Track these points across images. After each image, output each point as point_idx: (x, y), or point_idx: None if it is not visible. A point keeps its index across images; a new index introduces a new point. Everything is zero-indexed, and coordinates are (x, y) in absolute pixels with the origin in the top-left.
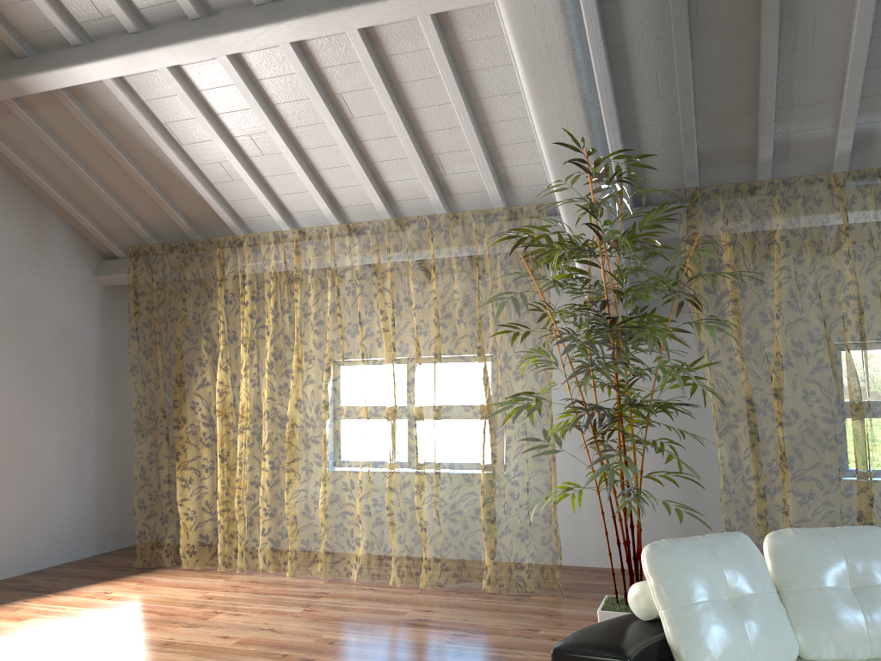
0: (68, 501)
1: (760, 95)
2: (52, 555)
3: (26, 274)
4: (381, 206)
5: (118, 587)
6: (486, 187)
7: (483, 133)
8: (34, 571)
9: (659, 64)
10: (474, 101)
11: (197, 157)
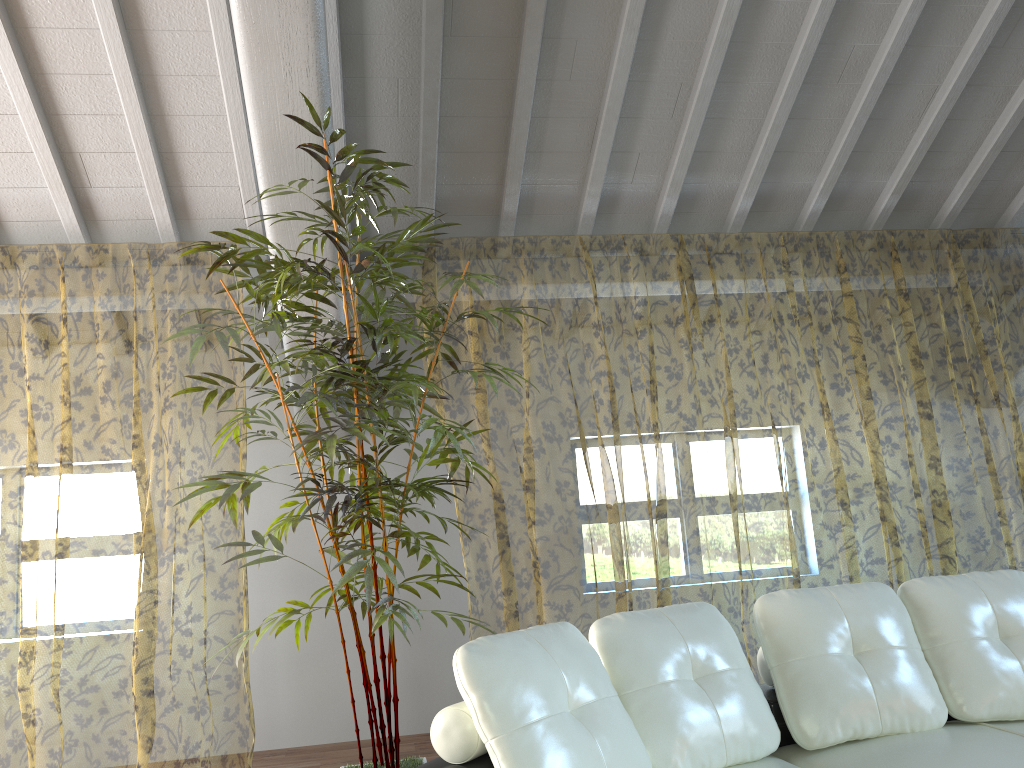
0: None
1: (512, 129)
2: None
3: None
4: None
5: None
6: (153, 211)
7: (155, 130)
8: None
9: (402, 69)
10: (147, 77)
11: None
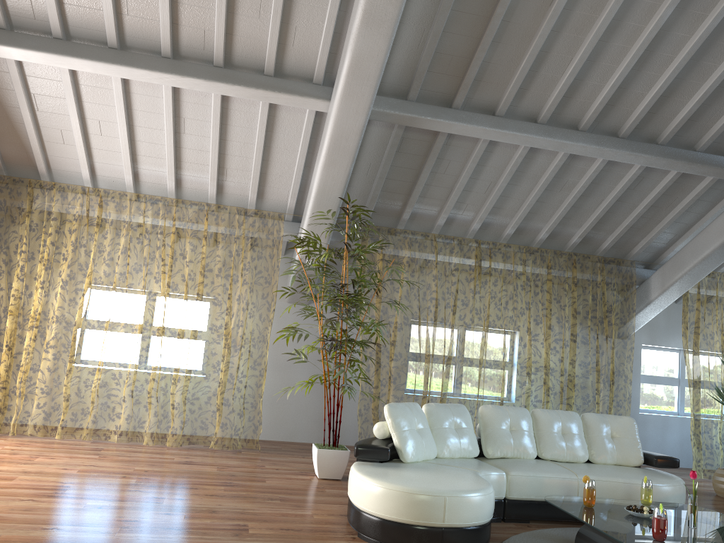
0: None
1: (414, 188)
2: None
3: None
4: (172, 188)
5: None
6: (250, 195)
7: (262, 165)
8: None
9: (374, 160)
10: (267, 147)
11: (44, 121)
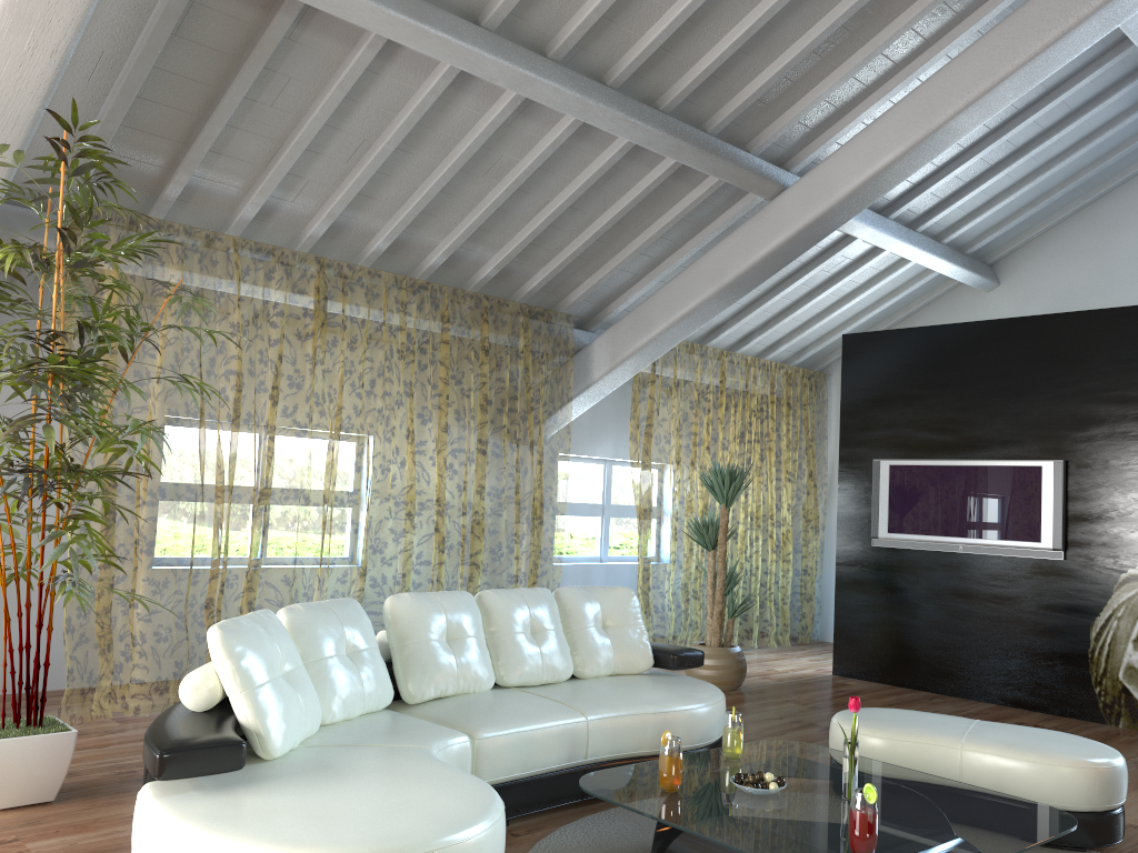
0: None
1: (203, 130)
2: None
3: None
4: None
5: None
6: None
7: None
8: None
9: (113, 44)
10: None
11: None
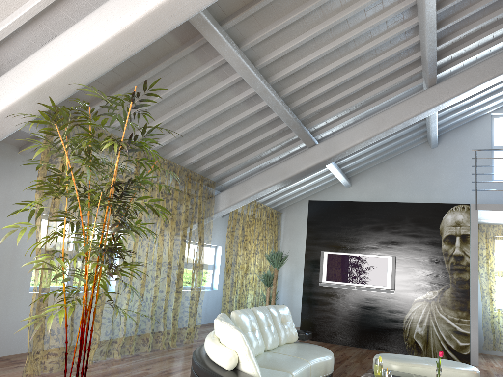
0: None
1: (126, 86)
2: None
3: None
4: None
5: None
6: None
7: None
8: None
9: None
10: None
11: None
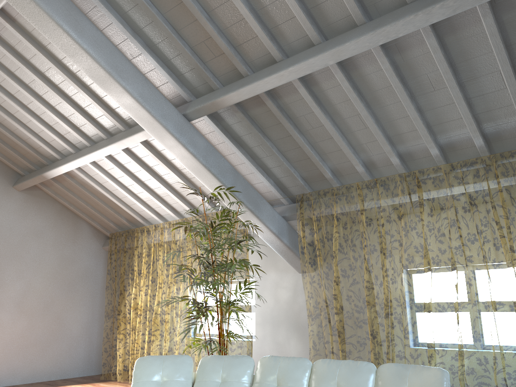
0: (83, 348)
1: (304, 151)
2: (74, 372)
3: (68, 248)
4: (190, 210)
5: (82, 386)
6: None
7: None
8: (64, 378)
9: (258, 142)
10: None
11: (118, 195)
